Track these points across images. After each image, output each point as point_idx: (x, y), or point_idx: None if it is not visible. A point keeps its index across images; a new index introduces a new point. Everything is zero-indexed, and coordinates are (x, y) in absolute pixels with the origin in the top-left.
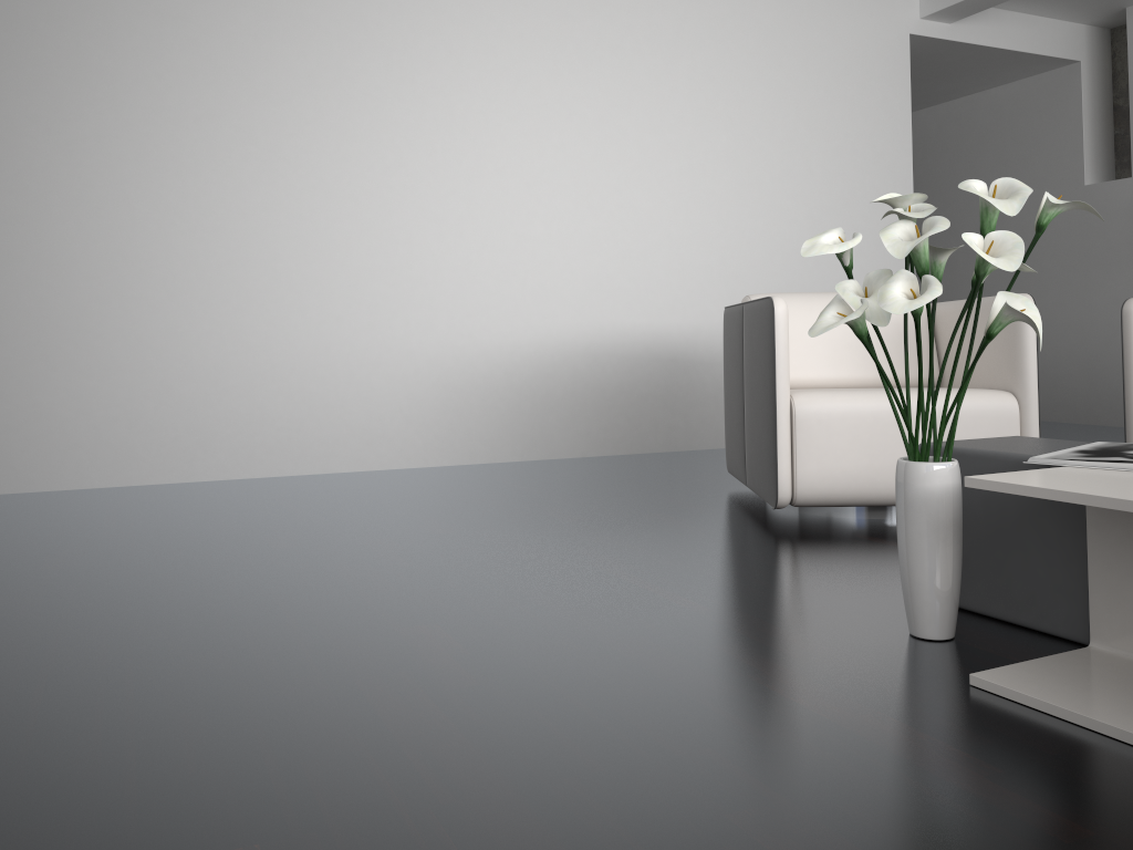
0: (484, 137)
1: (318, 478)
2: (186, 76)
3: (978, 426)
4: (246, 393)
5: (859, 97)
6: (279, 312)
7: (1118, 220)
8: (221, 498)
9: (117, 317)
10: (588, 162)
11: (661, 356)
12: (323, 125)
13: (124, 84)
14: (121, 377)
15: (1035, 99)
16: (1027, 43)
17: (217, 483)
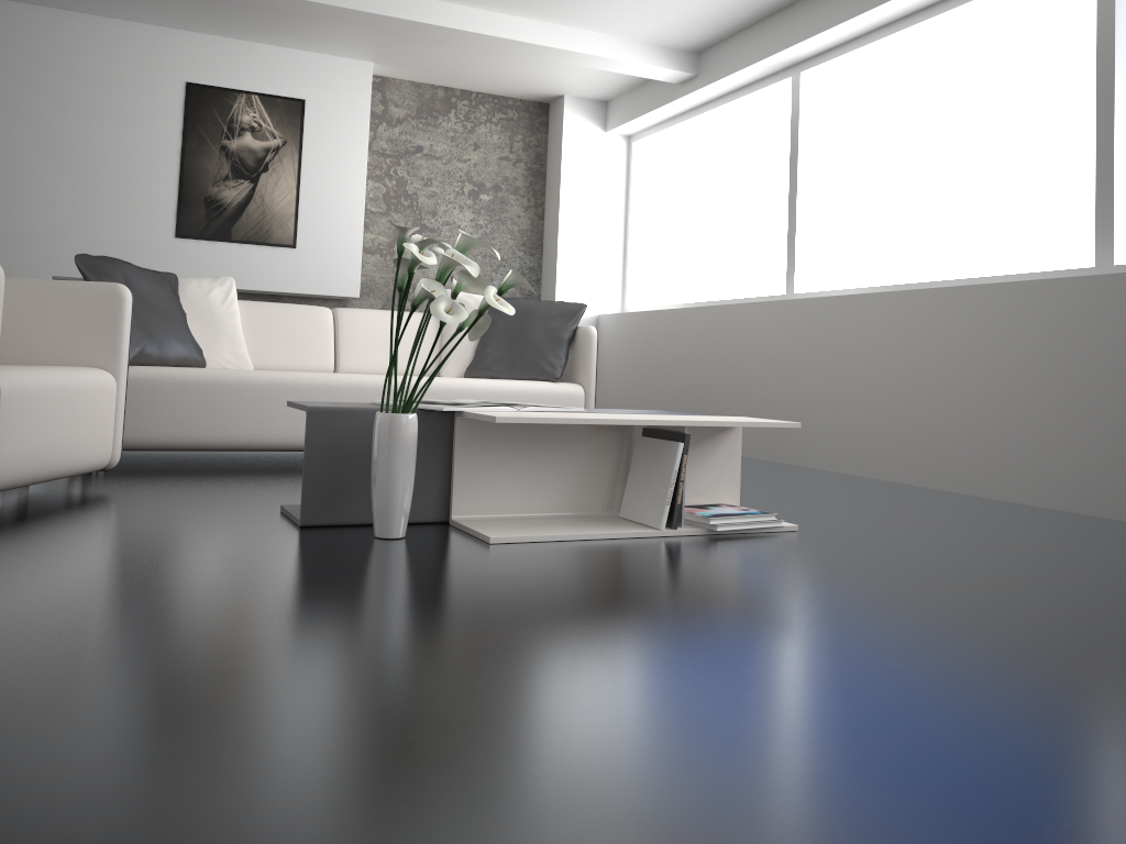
0: None
1: None
2: None
3: (101, 401)
4: None
5: None
6: None
7: None
8: None
9: None
10: None
11: None
12: None
13: None
14: None
15: None
16: None
17: None
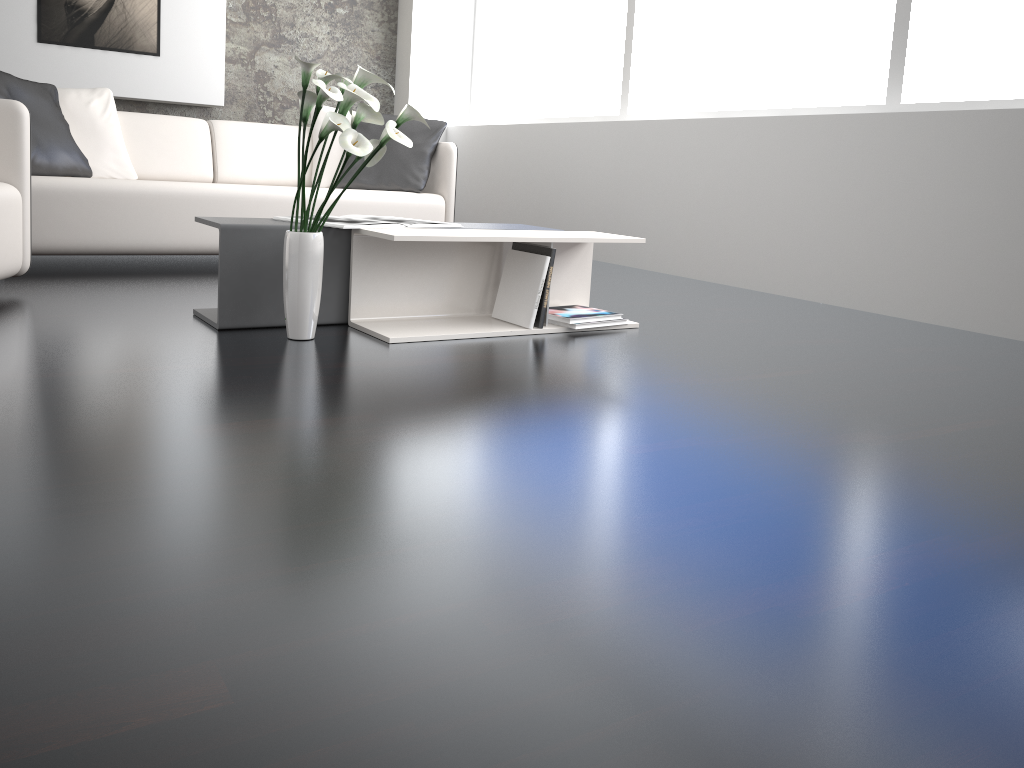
0: None
1: None
2: None
3: (10, 213)
4: None
5: None
6: None
7: None
8: None
9: None
10: None
11: None
12: None
13: None
14: None
15: None
16: None
17: None
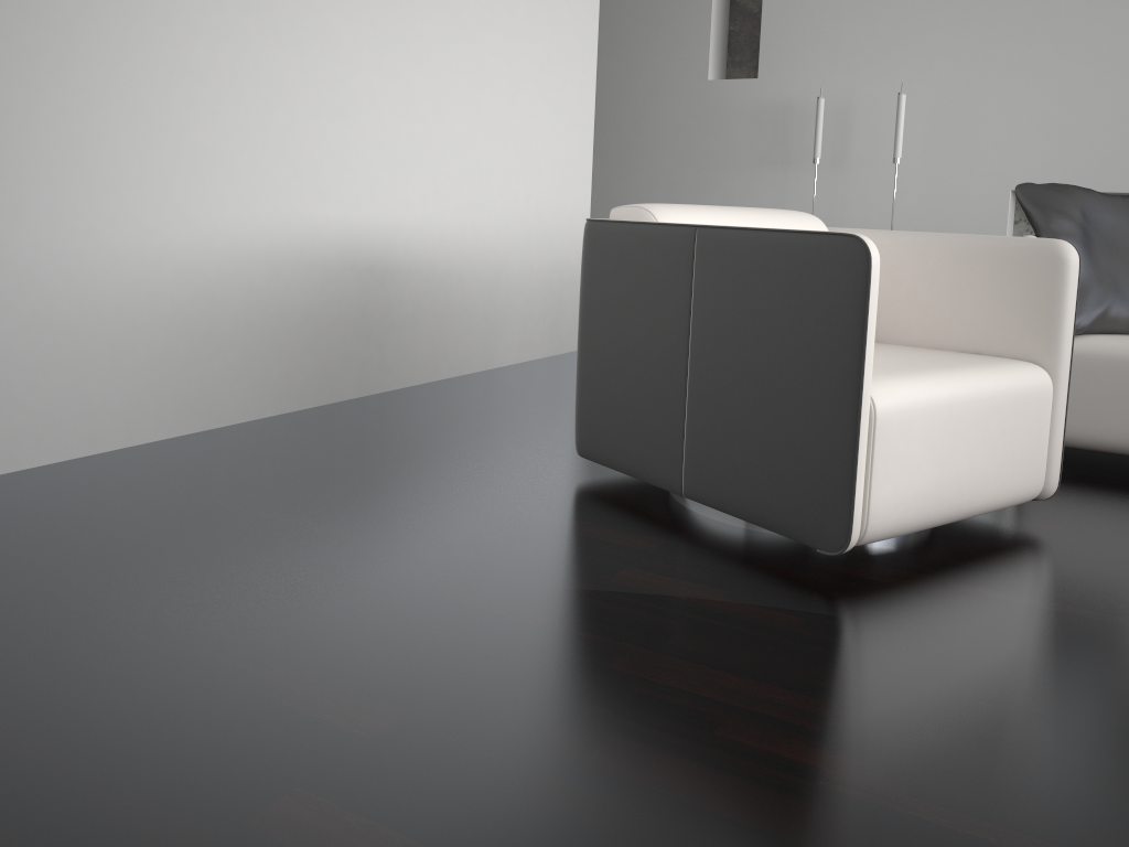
0: None
1: None
2: None
3: (1026, 412)
4: None
5: None
6: None
7: (739, 121)
8: None
9: None
10: None
11: (356, 264)
12: None
13: None
14: None
15: None
16: None
17: None
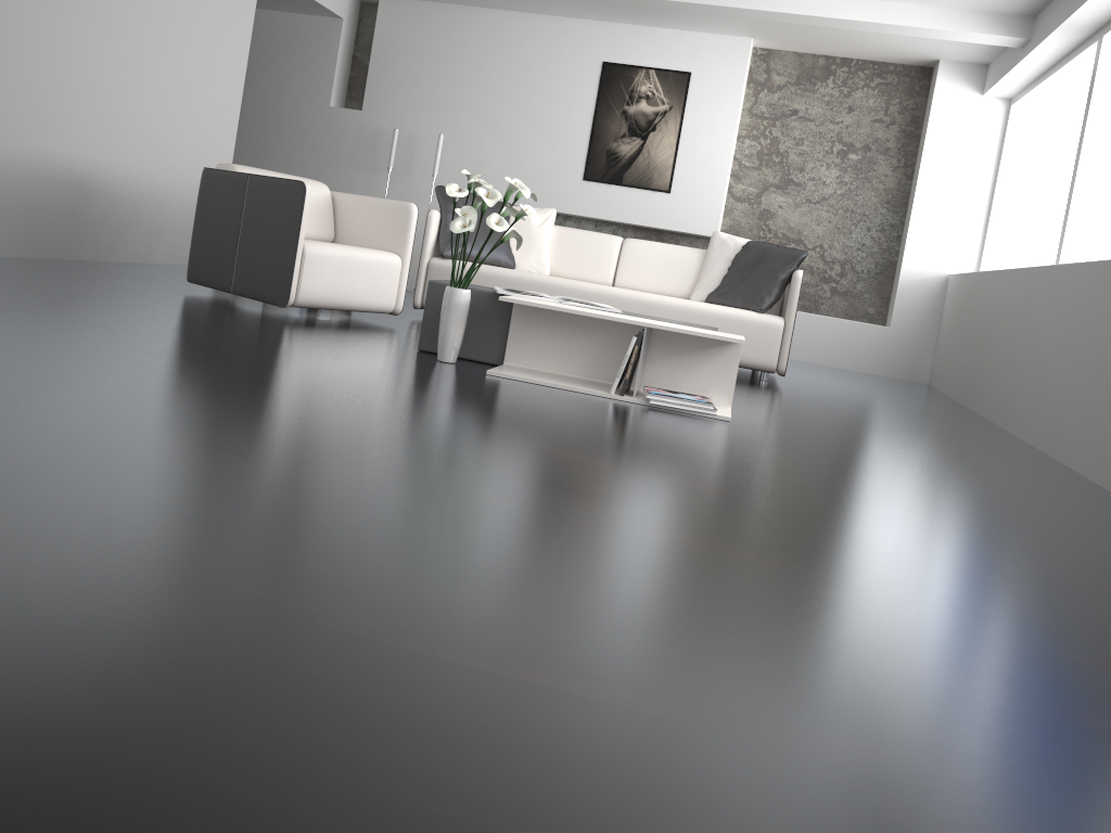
0: None
1: None
2: None
3: (385, 271)
4: None
5: (226, 6)
6: None
7: (348, 137)
8: None
9: None
10: (44, 3)
11: (70, 181)
12: None
13: None
14: None
15: (306, 32)
16: None
17: None
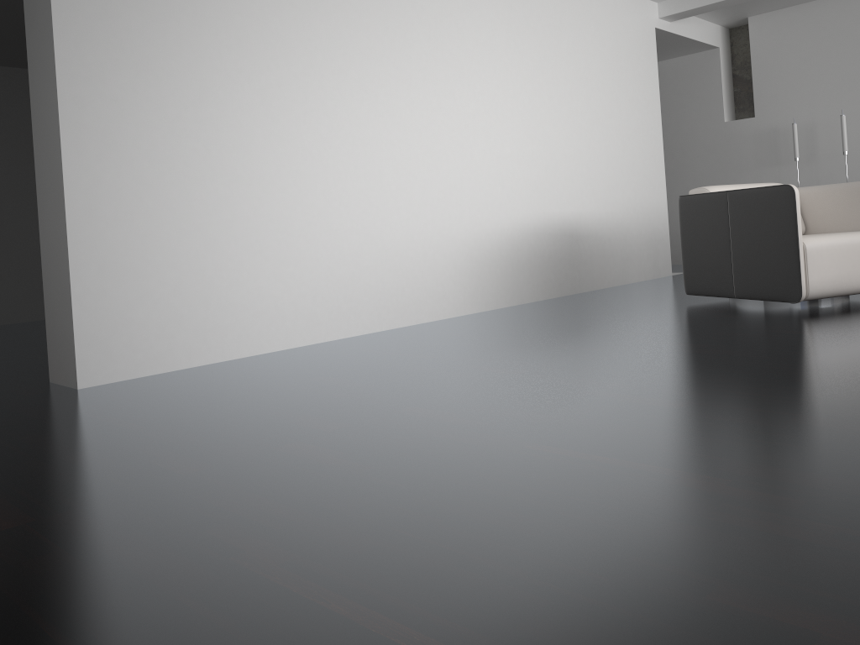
0: (478, 89)
1: (427, 326)
2: (324, 41)
3: None
4: (373, 271)
5: (637, 67)
6: (386, 212)
7: (746, 142)
8: (423, 340)
9: (300, 219)
10: (526, 106)
11: (566, 233)
12: (399, 79)
13: (290, 45)
14: (305, 264)
15: (689, 69)
16: (699, 36)
17: (371, 335)
